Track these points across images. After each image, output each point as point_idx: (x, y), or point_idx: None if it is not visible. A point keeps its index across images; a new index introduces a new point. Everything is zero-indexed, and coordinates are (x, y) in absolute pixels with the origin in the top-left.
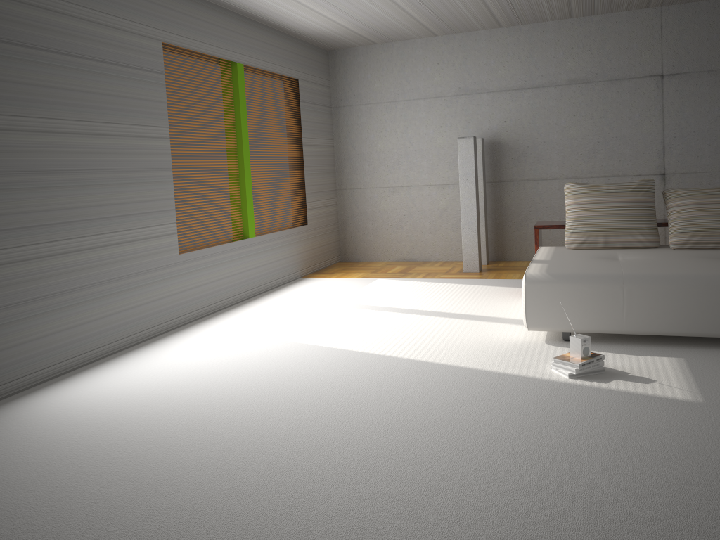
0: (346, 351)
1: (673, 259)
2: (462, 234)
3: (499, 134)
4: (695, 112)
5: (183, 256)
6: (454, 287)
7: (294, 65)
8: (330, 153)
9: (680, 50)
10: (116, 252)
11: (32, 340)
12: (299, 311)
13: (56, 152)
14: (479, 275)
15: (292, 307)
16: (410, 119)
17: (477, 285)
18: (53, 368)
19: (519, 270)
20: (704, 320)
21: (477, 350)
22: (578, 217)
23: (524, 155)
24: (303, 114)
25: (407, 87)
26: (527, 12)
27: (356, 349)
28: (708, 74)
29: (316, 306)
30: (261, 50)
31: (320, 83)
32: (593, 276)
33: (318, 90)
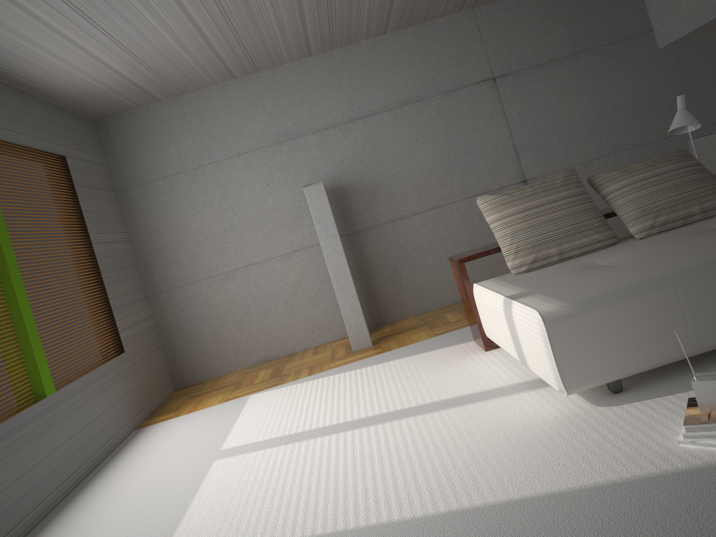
0: None
1: (674, 244)
2: (339, 304)
3: (340, 178)
4: (536, 110)
5: None
6: (365, 372)
7: (56, 138)
8: (130, 250)
9: (504, 49)
10: None
11: None
12: (171, 488)
13: None
14: (376, 349)
15: (154, 484)
16: (226, 183)
17: (391, 361)
18: None
19: (416, 328)
20: None
21: (523, 454)
22: (515, 232)
23: (374, 195)
24: (83, 203)
25: (213, 146)
26: (344, 27)
27: (330, 527)
28: (537, 69)
29: (191, 468)
30: (3, 115)
31: (95, 161)
32: (631, 288)
33: (94, 170)
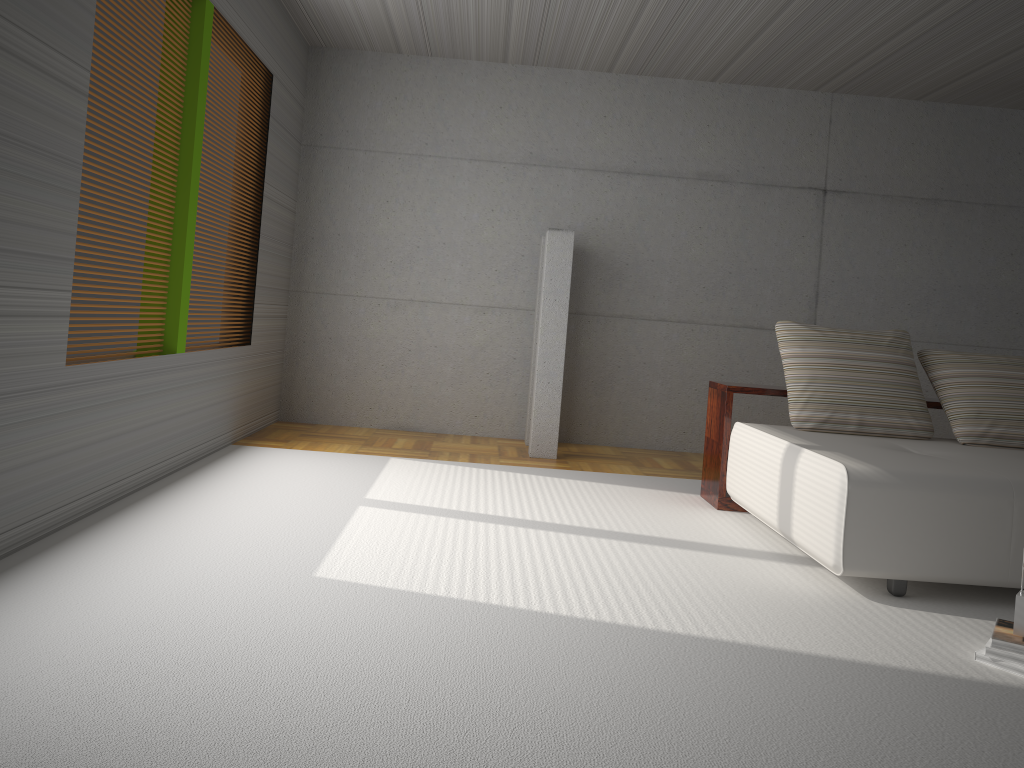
0: (522, 612)
1: (1012, 460)
2: (536, 391)
3: (585, 238)
4: (862, 251)
5: (71, 371)
6: (551, 482)
7: (272, 48)
8: (291, 224)
9: (852, 159)
10: None
11: None
12: (307, 514)
13: None
14: (562, 463)
15: (281, 504)
16: (442, 189)
17: (586, 482)
18: None
19: (616, 460)
20: None
21: (778, 614)
22: (814, 378)
23: (619, 277)
24: (271, 141)
25: (444, 136)
26: (672, 53)
27: (537, 607)
28: (882, 200)
29: (329, 504)
30: None
31: (295, 96)
32: (963, 480)
33: (291, 107)
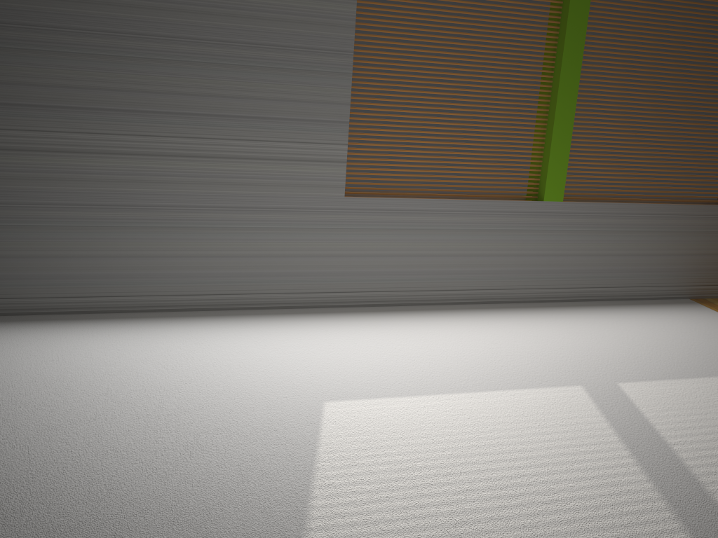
0: (292, 537)
1: None
2: None
3: None
4: None
5: (354, 201)
6: None
7: None
8: None
9: None
10: (199, 168)
11: (25, 257)
12: (506, 368)
13: (94, 2)
14: None
15: (521, 352)
16: None
17: None
18: (59, 302)
19: None
20: None
21: None
22: None
23: None
24: None
25: None
26: None
27: None
28: None
29: (559, 371)
30: None
31: None
32: None
33: None
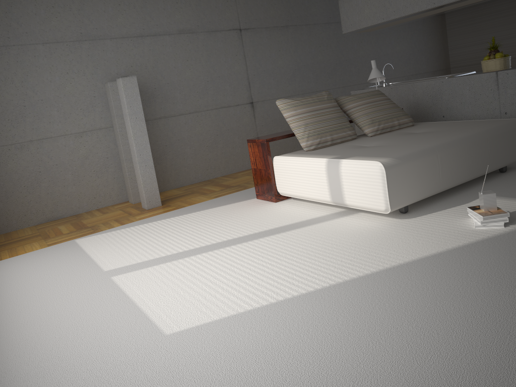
0: (301, 297)
1: (405, 137)
2: (140, 172)
3: None
4: (263, 57)
5: None
6: (182, 219)
7: None
8: None
9: (248, 11)
10: None
11: None
12: (90, 297)
13: None
14: (169, 207)
15: (62, 299)
16: (29, 65)
17: (197, 212)
18: None
19: (189, 195)
20: (473, 167)
21: (388, 242)
22: (306, 124)
23: (153, 96)
24: None
25: (19, 30)
26: None
27: (302, 290)
28: (265, 30)
29: (91, 284)
30: None
31: None
32: (420, 152)
33: None
